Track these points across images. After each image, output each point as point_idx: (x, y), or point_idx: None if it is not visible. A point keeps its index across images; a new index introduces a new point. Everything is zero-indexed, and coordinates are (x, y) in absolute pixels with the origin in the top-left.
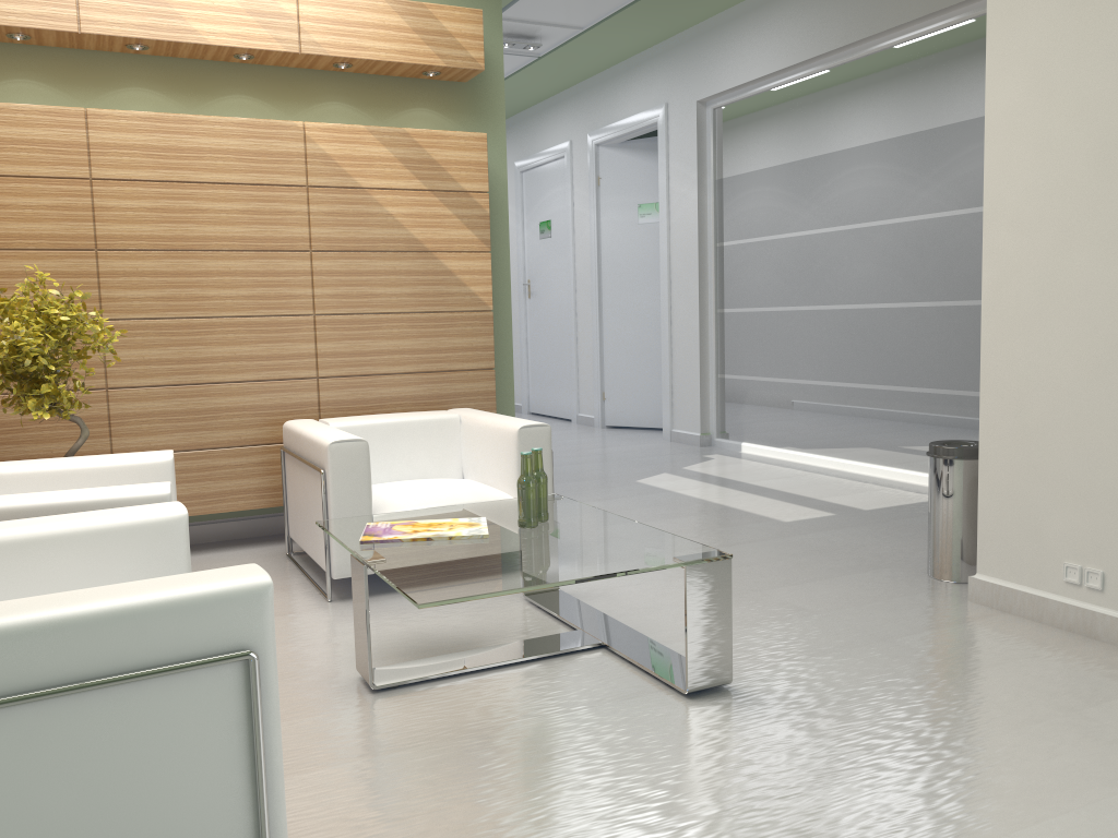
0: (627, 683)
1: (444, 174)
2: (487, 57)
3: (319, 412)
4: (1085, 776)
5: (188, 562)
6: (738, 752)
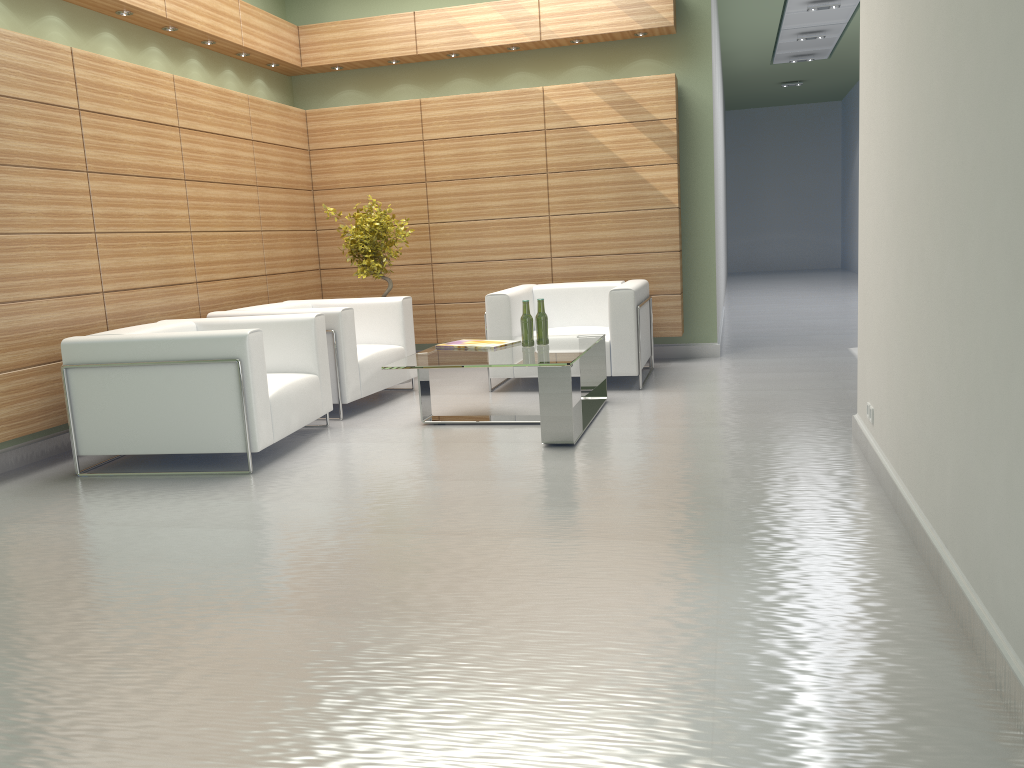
0: (532, 438)
1: (641, 109)
2: (697, 9)
3: (553, 281)
4: (638, 501)
5: (314, 340)
6: (508, 465)
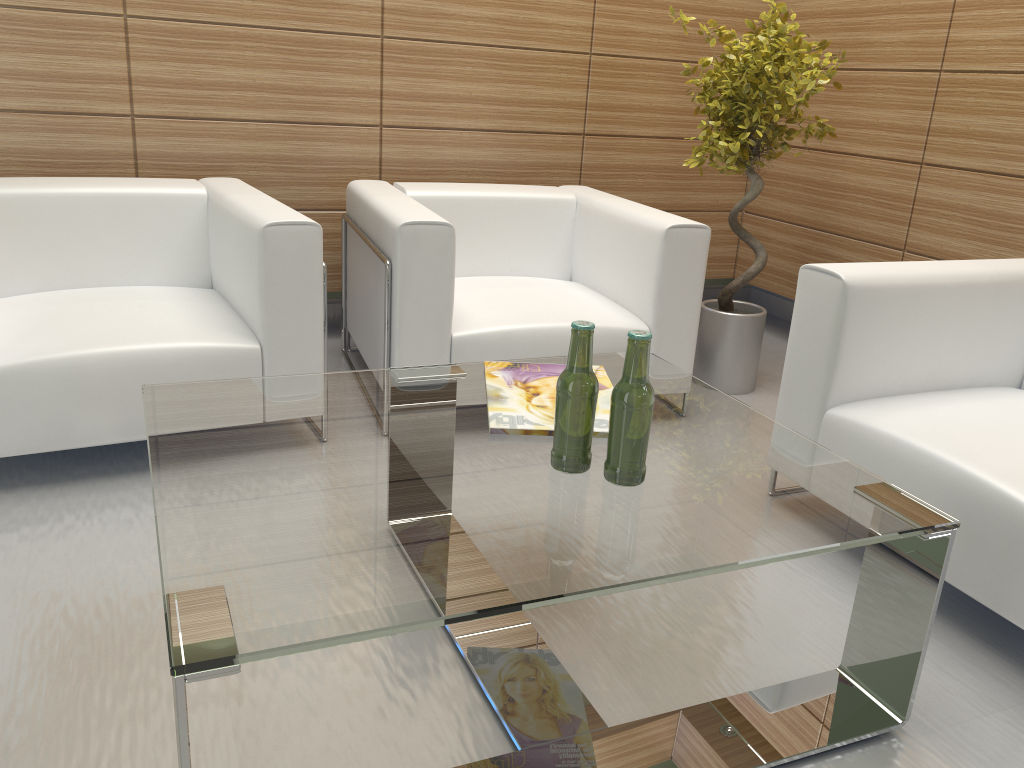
0: None
1: None
2: None
3: None
4: None
5: (258, 274)
6: None
